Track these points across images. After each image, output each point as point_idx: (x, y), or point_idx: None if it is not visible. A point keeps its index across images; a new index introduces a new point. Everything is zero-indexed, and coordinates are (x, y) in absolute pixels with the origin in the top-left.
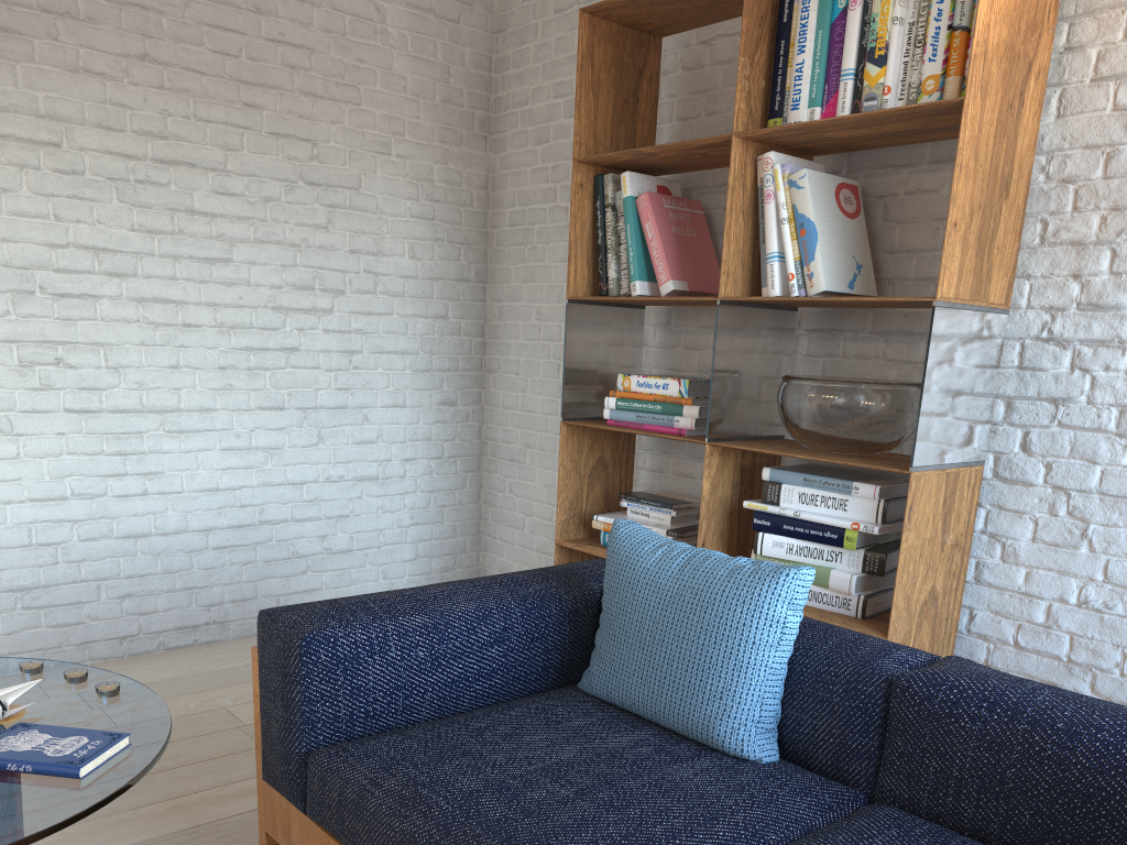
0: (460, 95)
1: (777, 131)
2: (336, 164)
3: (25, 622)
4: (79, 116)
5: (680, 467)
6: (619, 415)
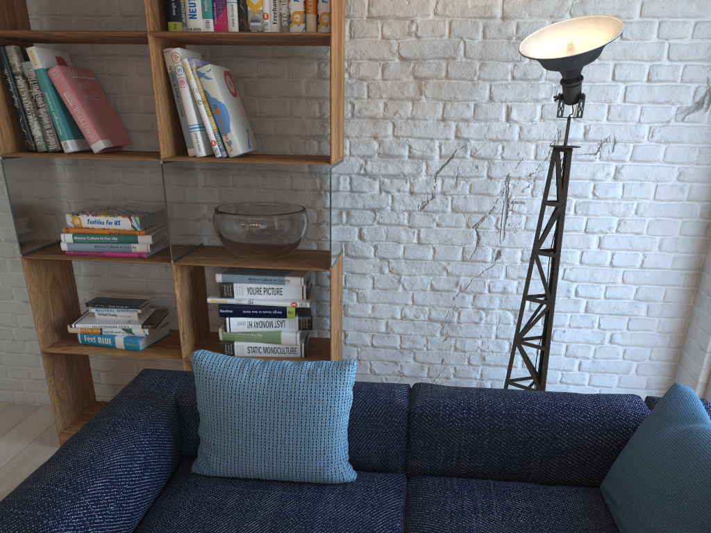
0: None
1: (187, 35)
2: None
3: None
4: None
5: (115, 270)
6: (77, 247)
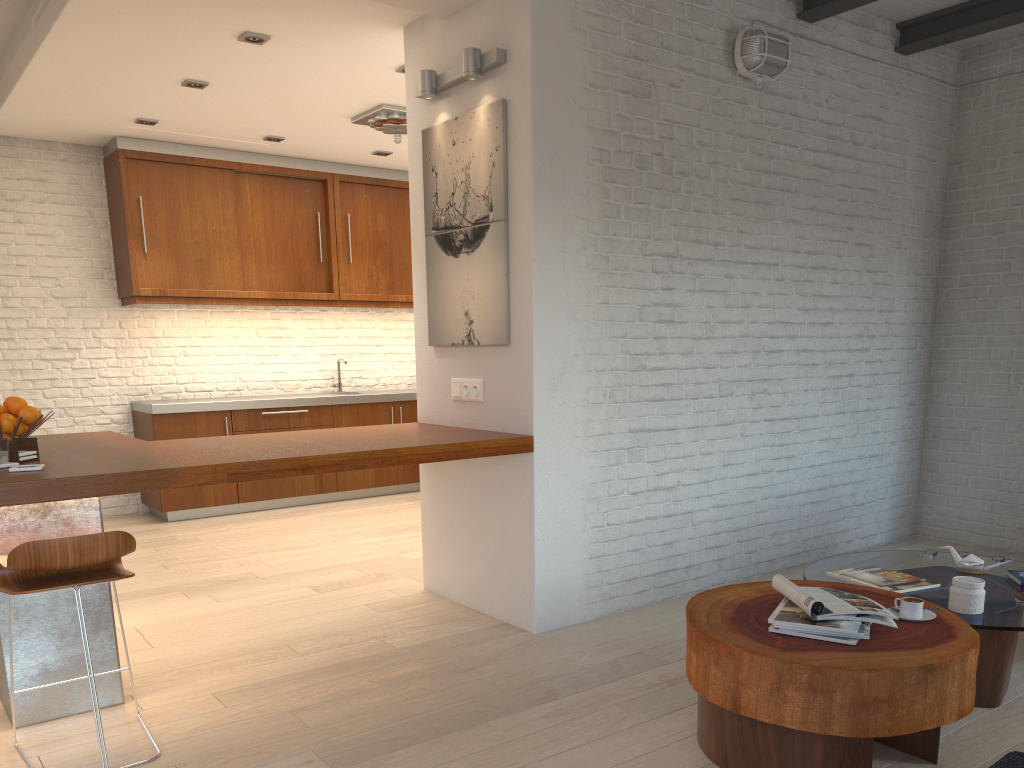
0: (932, 206)
1: None
2: (878, 258)
3: (736, 550)
4: (786, 246)
5: None
6: None
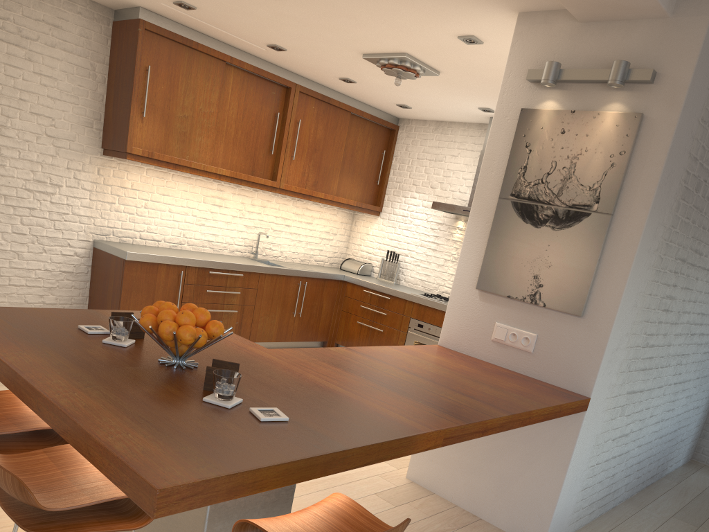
0: None
1: None
2: None
3: (634, 476)
4: None
5: None
6: None
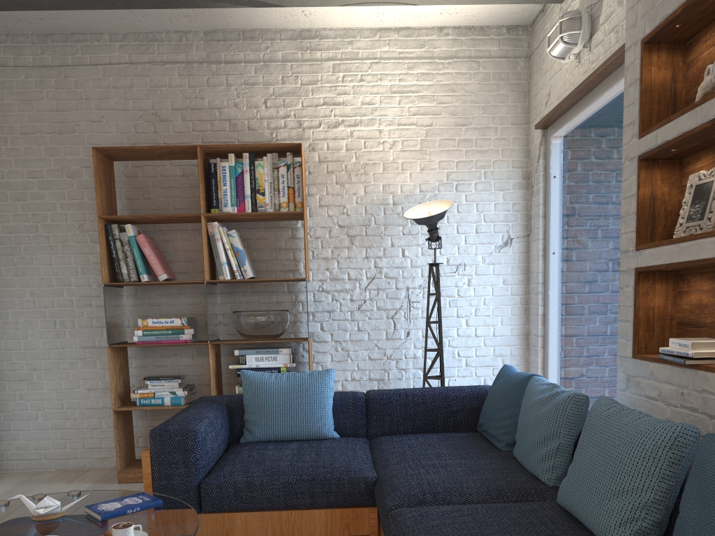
0: None
1: (223, 215)
2: None
3: None
4: None
5: (157, 362)
6: (144, 338)
